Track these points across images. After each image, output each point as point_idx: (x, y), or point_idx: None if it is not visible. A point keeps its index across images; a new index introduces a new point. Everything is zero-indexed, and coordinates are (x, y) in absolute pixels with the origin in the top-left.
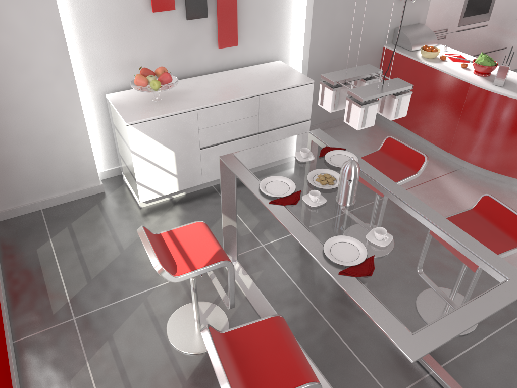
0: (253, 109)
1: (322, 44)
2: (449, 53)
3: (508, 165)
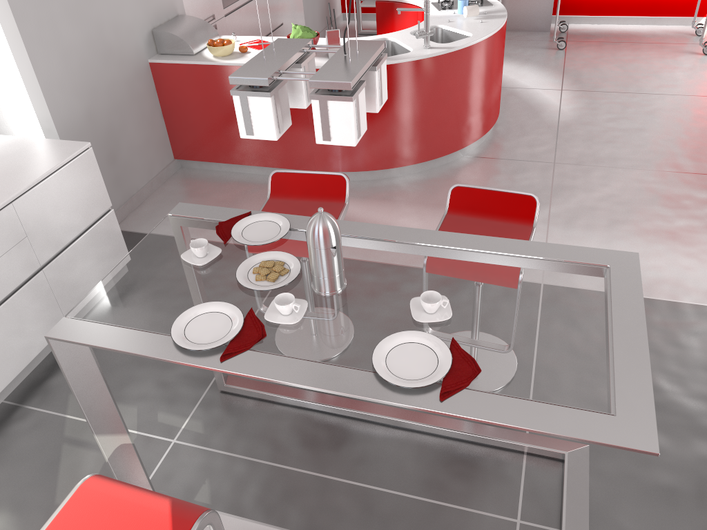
0: (13, 230)
1: (61, 84)
2: (243, 42)
3: (393, 153)
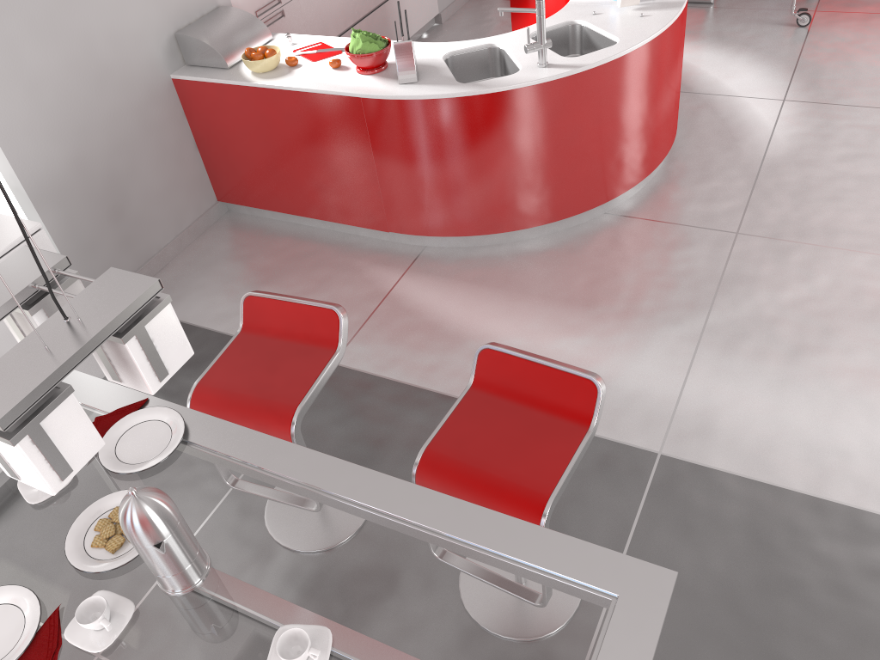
0: None
1: (28, 128)
2: (300, 46)
3: (494, 214)
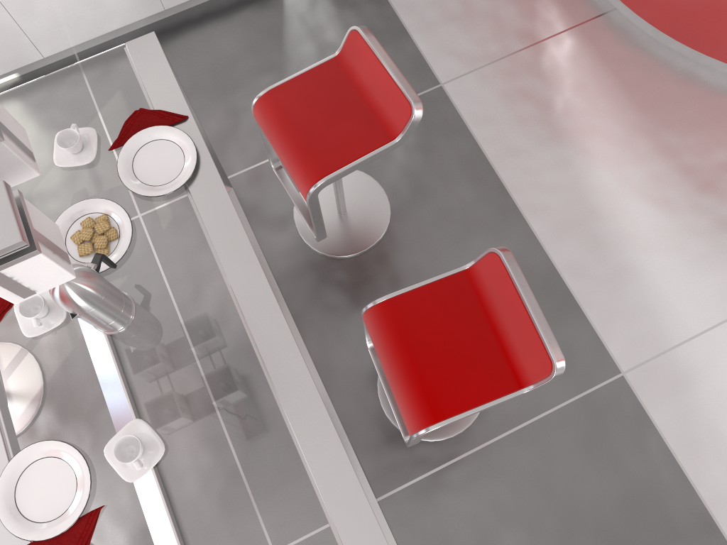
0: None
1: None
2: None
3: (699, 28)
